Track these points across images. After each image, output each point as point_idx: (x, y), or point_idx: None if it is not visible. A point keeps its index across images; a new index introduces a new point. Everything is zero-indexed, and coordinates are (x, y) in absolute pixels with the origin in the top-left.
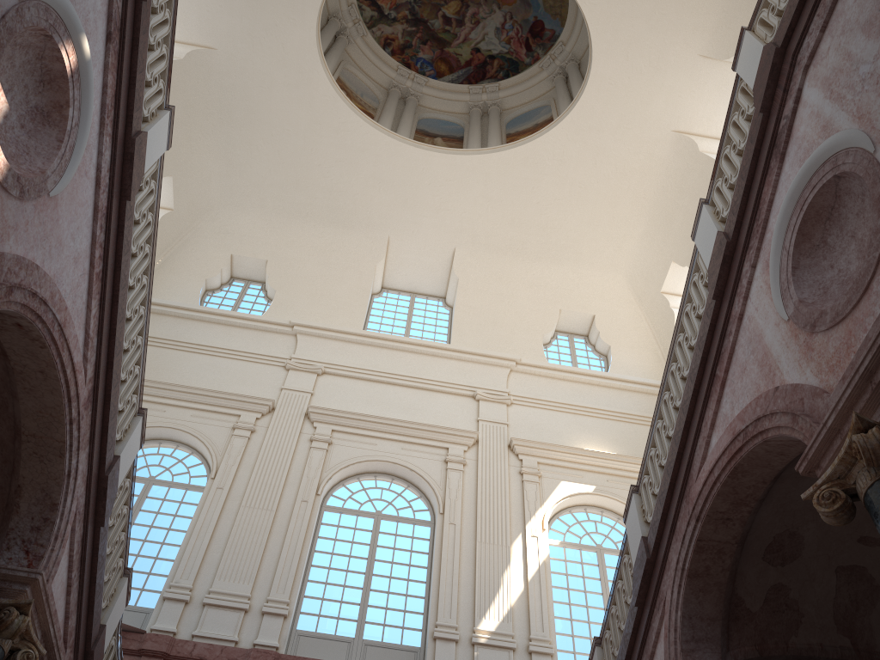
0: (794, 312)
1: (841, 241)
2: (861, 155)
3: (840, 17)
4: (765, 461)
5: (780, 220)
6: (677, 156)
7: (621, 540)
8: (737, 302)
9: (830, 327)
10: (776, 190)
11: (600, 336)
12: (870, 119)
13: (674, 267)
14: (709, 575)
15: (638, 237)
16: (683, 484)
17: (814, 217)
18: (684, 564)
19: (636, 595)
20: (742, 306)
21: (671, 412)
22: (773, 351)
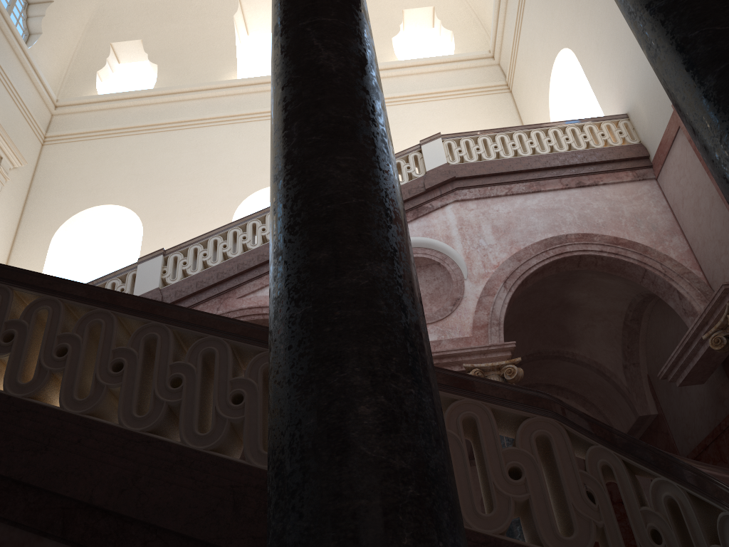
0: None
1: None
2: (458, 273)
3: (486, 206)
4: None
5: None
6: (220, 1)
7: None
8: None
9: None
10: None
11: (42, 19)
12: (472, 264)
13: (137, 43)
14: None
15: (139, 0)
16: (224, 291)
17: None
18: None
19: None
20: None
21: (238, 244)
22: None
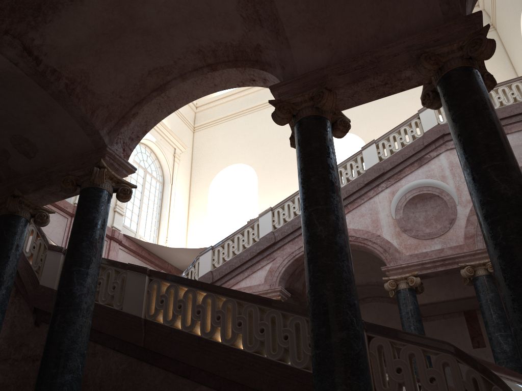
0: (398, 219)
1: (420, 208)
2: (452, 201)
3: None
4: (351, 246)
5: (409, 187)
6: None
7: (154, 171)
8: (372, 192)
9: (412, 236)
10: (410, 173)
11: None
12: (461, 194)
13: None
14: (298, 261)
15: None
16: None
17: (419, 196)
18: (295, 255)
19: (260, 250)
20: (373, 195)
21: None
22: (381, 222)
